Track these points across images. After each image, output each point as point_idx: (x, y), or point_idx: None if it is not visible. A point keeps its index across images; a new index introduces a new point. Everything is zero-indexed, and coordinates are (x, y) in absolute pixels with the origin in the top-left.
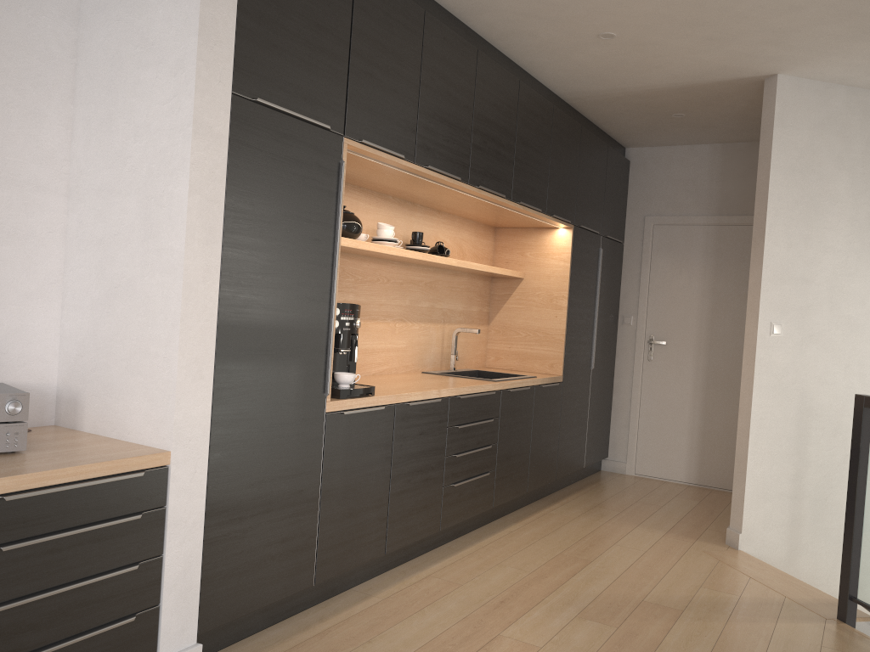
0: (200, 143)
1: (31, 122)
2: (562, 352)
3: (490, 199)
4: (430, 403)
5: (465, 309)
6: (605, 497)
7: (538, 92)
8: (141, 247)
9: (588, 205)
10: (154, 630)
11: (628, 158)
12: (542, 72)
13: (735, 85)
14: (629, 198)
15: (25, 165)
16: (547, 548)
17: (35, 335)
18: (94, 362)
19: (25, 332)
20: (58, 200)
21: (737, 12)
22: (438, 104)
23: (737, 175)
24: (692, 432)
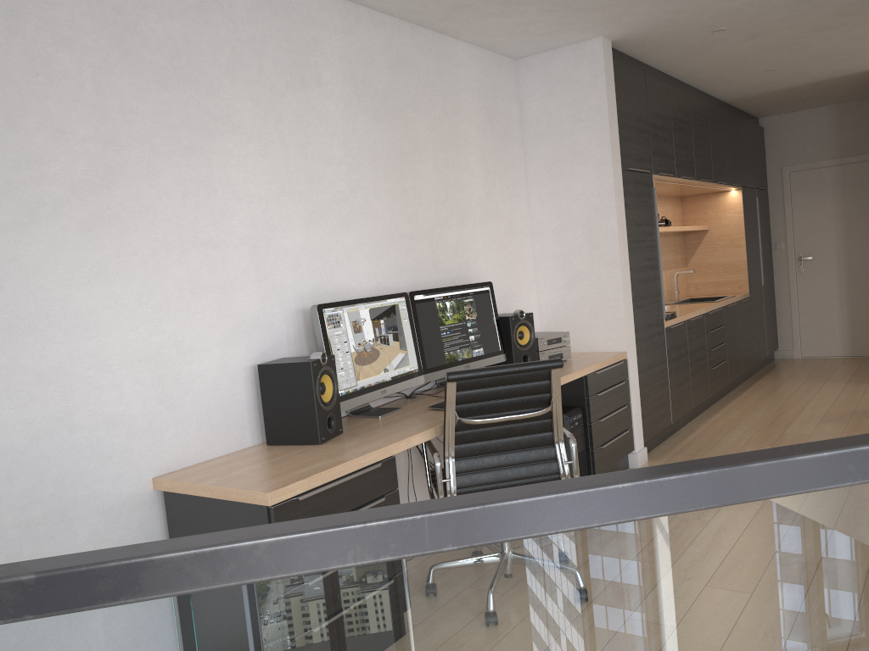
0: (617, 198)
1: (518, 201)
2: (747, 276)
3: (703, 184)
4: (697, 318)
5: (674, 258)
6: (790, 372)
7: (713, 104)
8: (589, 255)
9: (746, 170)
10: (632, 438)
11: (761, 125)
12: (717, 92)
13: (853, 76)
14: (767, 155)
15: (519, 224)
16: (775, 399)
17: (531, 308)
18: (565, 316)
19: (529, 307)
20: (529, 238)
21: (862, 48)
22: (679, 137)
23: (850, 126)
24: (842, 319)
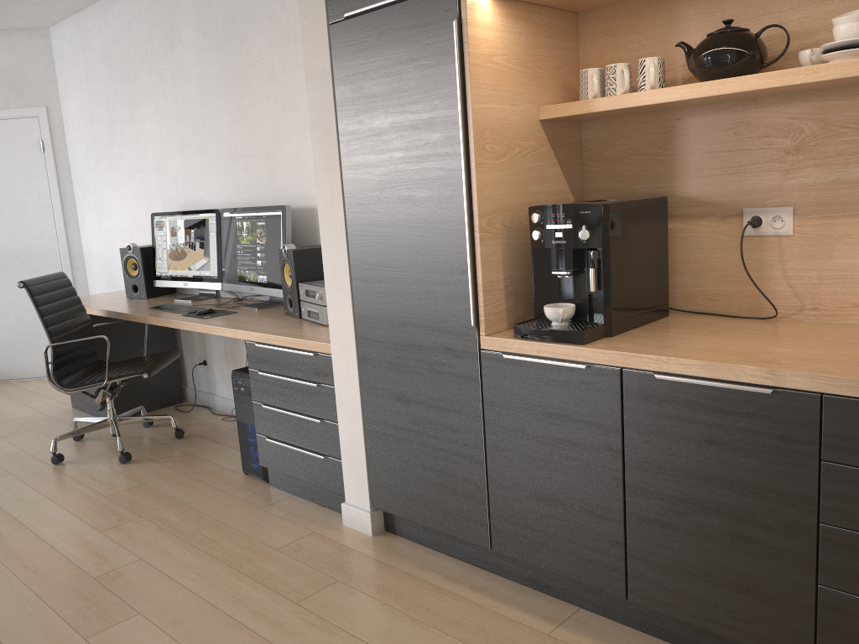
0: (312, 86)
1: None
2: None
3: None
4: (736, 391)
5: None
6: None
7: None
8: None
9: None
10: (340, 477)
11: None
12: None
13: None
14: None
15: None
16: None
17: None
18: None
19: None
20: None
21: None
22: None
23: None
24: None
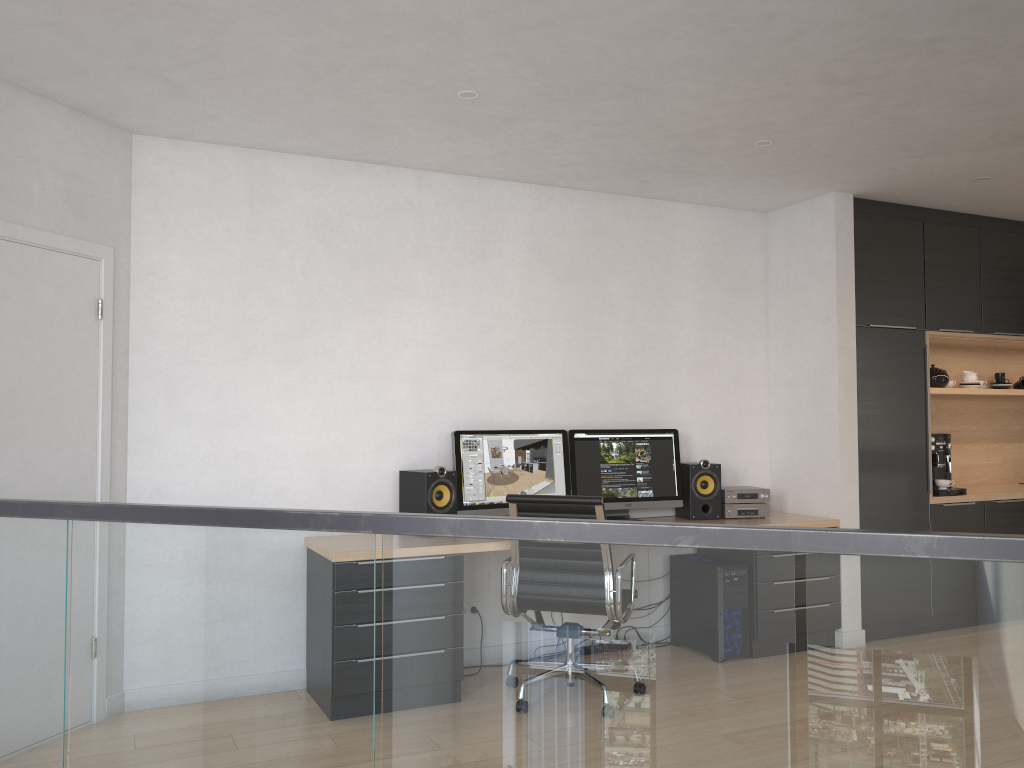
0: (841, 356)
1: (750, 353)
2: None
3: None
4: (1015, 502)
5: None
6: None
7: None
8: (813, 413)
9: None
10: None
11: None
12: None
13: None
14: None
15: (748, 375)
16: None
17: (758, 462)
18: (791, 474)
19: (754, 460)
20: (763, 390)
21: None
22: (998, 287)
23: None
24: None
